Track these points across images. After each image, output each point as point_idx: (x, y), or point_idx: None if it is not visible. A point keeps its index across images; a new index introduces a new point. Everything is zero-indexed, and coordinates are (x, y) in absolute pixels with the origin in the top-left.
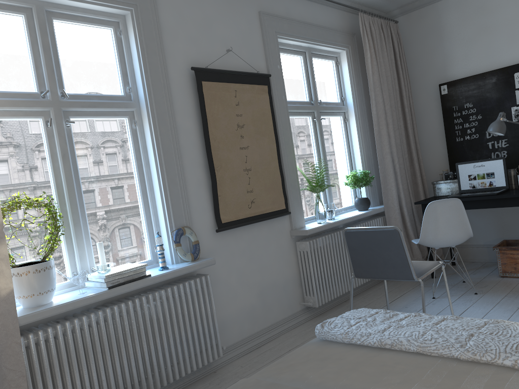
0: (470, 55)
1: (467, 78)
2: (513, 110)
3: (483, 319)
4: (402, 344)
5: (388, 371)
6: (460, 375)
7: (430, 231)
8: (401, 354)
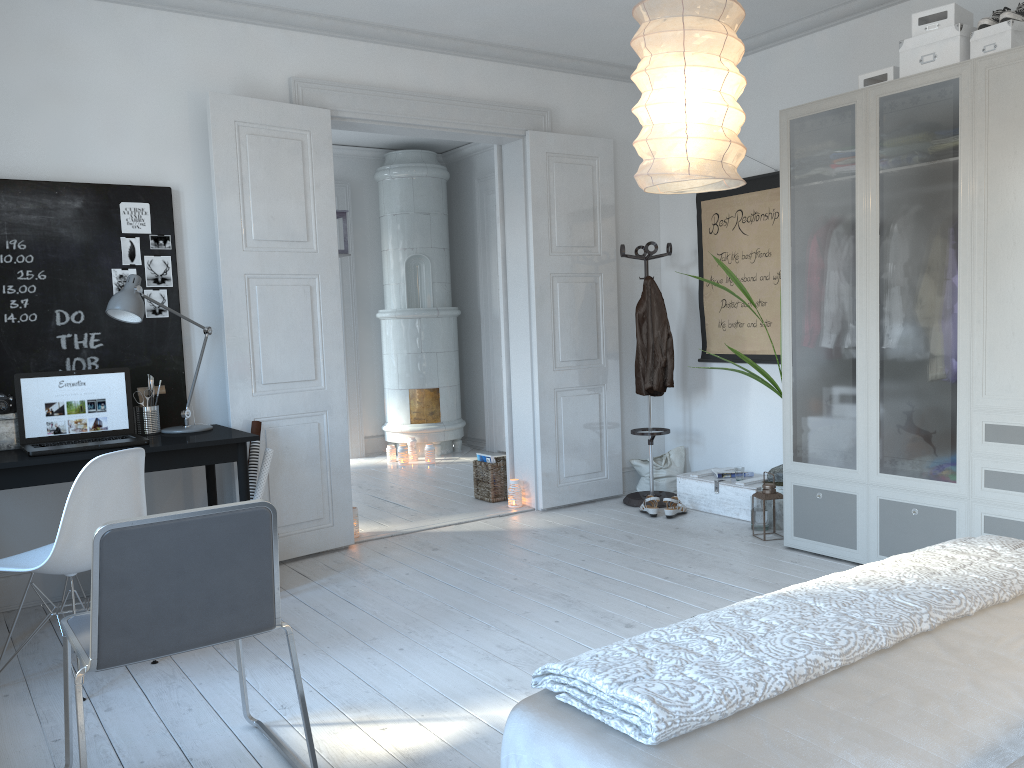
0: (19, 133)
1: (16, 183)
2: (116, 276)
3: (743, 603)
4: (819, 664)
5: (900, 703)
6: (936, 661)
7: (81, 532)
8: (826, 683)
